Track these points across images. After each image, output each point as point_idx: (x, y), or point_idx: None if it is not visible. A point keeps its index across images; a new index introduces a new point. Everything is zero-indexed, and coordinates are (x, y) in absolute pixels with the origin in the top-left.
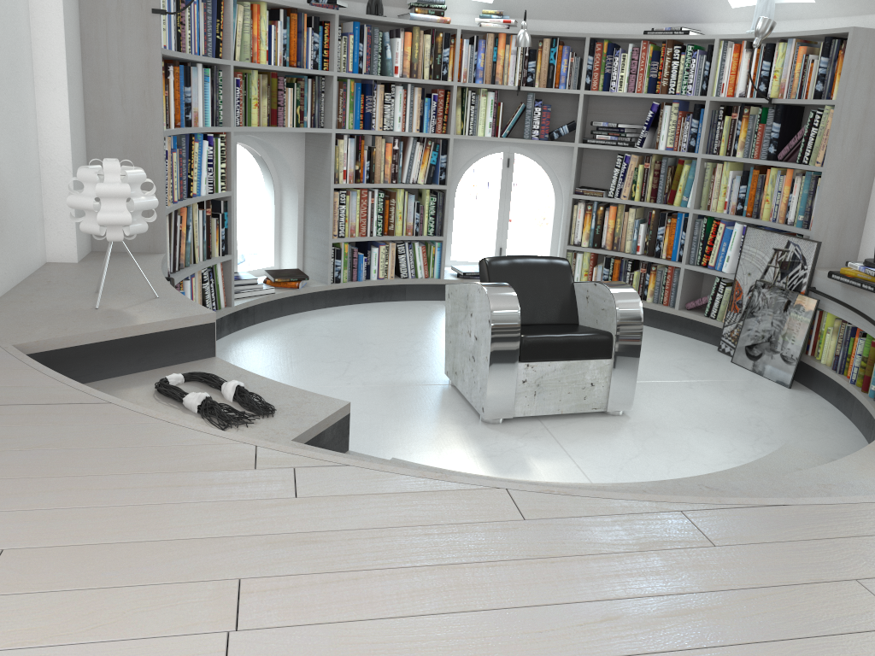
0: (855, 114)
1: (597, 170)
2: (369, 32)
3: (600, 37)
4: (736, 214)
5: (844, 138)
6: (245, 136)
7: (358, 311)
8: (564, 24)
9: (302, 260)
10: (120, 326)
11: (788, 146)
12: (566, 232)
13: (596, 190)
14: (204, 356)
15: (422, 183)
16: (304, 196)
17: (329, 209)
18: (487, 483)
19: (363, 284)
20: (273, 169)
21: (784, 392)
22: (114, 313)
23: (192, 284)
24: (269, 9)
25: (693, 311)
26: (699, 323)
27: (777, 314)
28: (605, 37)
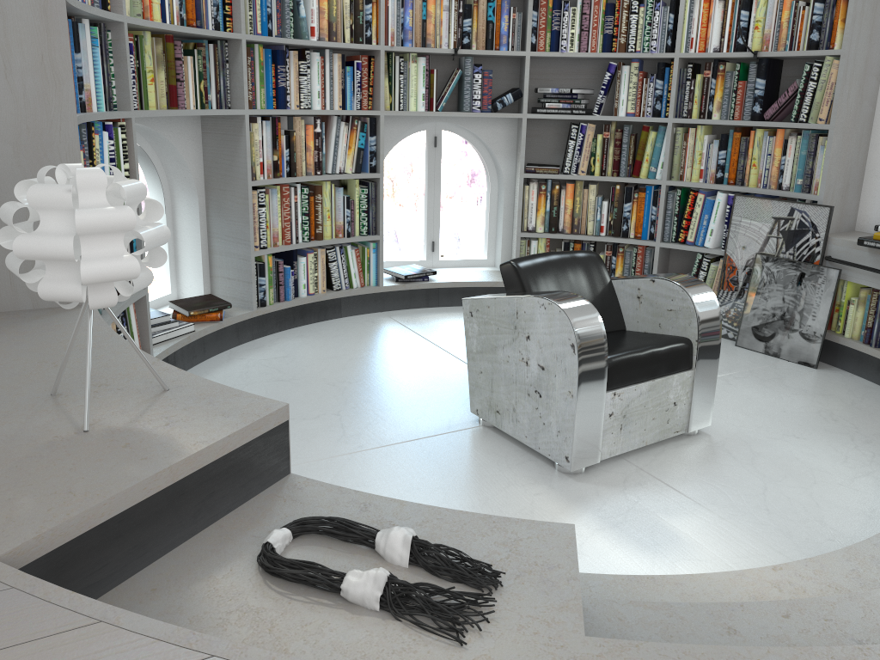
0: (859, 64)
1: (541, 144)
2: None
3: None
4: (716, 183)
5: (849, 92)
6: None
7: (296, 339)
8: None
9: (210, 282)
10: (166, 465)
11: (776, 104)
12: (519, 218)
13: (549, 167)
14: (277, 478)
15: (351, 172)
16: (206, 200)
17: (248, 214)
18: None
19: (293, 303)
20: (161, 167)
21: (817, 374)
22: (126, 435)
23: None
24: None
25: None
26: None
27: (789, 289)
28: None
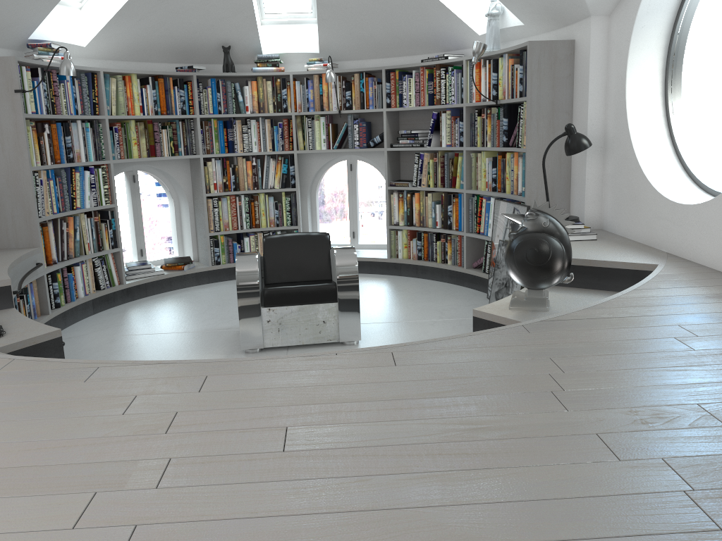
0: (544, 105)
1: (411, 166)
2: (223, 85)
3: (391, 68)
4: (492, 191)
5: (538, 125)
6: (144, 165)
7: (231, 284)
8: (376, 61)
9: (197, 250)
10: None
11: (513, 135)
12: (387, 215)
13: (403, 182)
14: (5, 307)
15: (278, 187)
16: (193, 204)
17: (204, 212)
18: (7, 357)
19: None
20: (171, 187)
21: None
22: None
23: (83, 269)
24: (144, 78)
25: (478, 269)
26: (479, 277)
27: None
28: (394, 67)
